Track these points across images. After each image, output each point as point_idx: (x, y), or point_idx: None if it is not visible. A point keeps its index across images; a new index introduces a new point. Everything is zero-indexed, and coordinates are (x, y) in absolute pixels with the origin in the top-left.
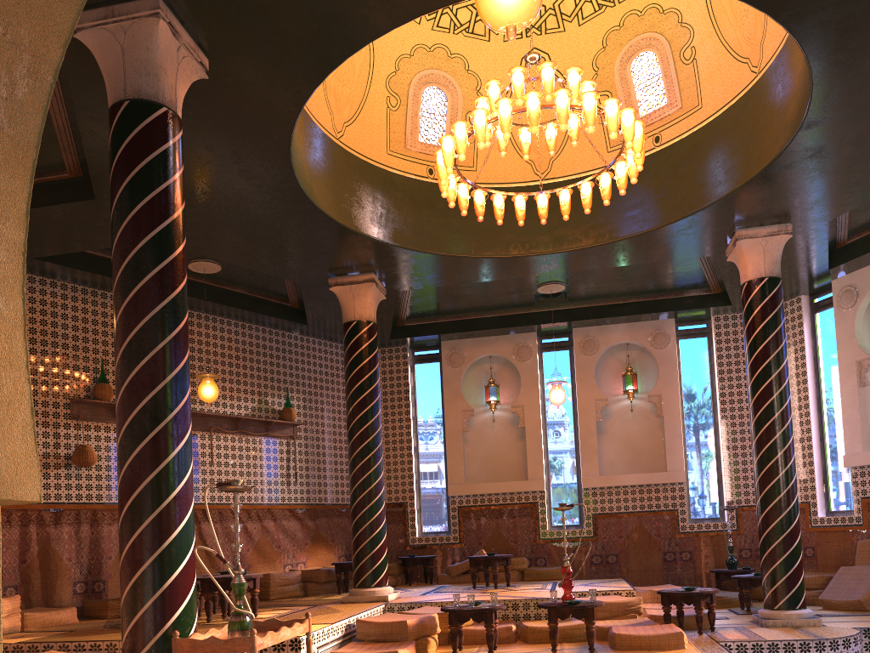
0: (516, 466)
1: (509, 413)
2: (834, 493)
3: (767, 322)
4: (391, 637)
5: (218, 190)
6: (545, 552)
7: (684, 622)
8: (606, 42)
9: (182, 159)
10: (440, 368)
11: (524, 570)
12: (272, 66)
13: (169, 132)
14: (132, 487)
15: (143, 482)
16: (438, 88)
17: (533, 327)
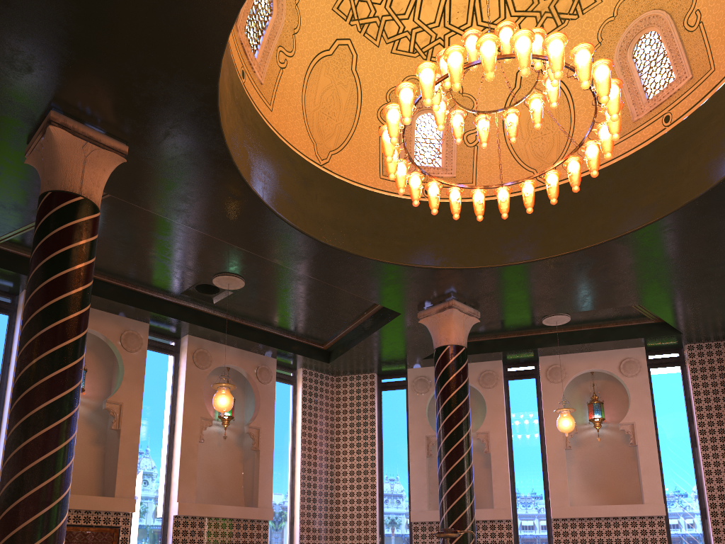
0: (85, 477)
1: (86, 409)
2: (389, 543)
3: (465, 384)
4: None
5: None
6: None
7: None
8: None
9: None
10: (9, 324)
11: None
12: None
13: None
14: None
15: None
16: None
17: (156, 318)
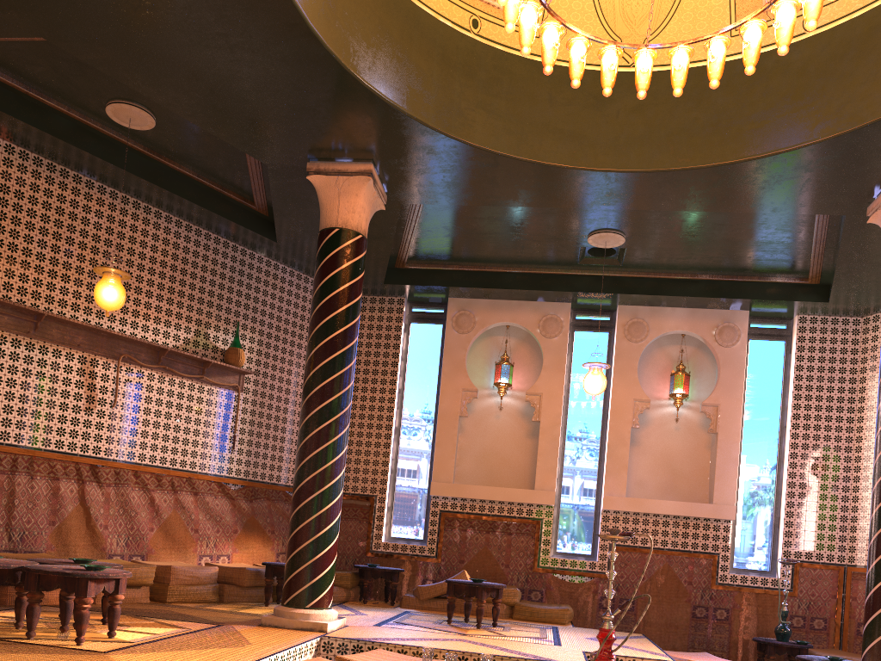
0: (520, 470)
1: (521, 402)
2: None
3: None
4: None
5: None
6: (543, 584)
7: None
8: None
9: None
10: (442, 332)
11: (515, 605)
12: None
13: None
14: None
15: None
16: None
17: (570, 296)
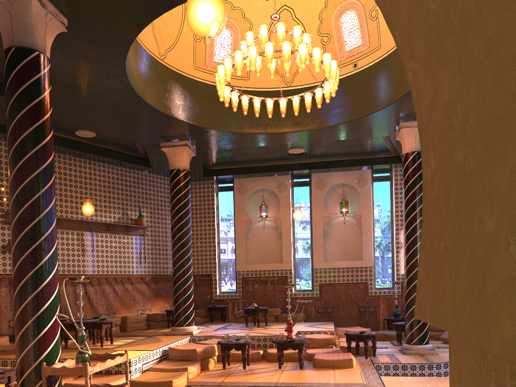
0: (276, 254)
1: (273, 223)
2: None
3: (415, 178)
4: (187, 358)
5: (85, 92)
6: (291, 305)
7: (359, 351)
8: (327, 3)
9: (49, 83)
10: (233, 195)
11: (278, 316)
12: (107, 24)
13: (40, 67)
14: (19, 279)
15: (26, 276)
16: (226, 28)
17: (288, 172)
